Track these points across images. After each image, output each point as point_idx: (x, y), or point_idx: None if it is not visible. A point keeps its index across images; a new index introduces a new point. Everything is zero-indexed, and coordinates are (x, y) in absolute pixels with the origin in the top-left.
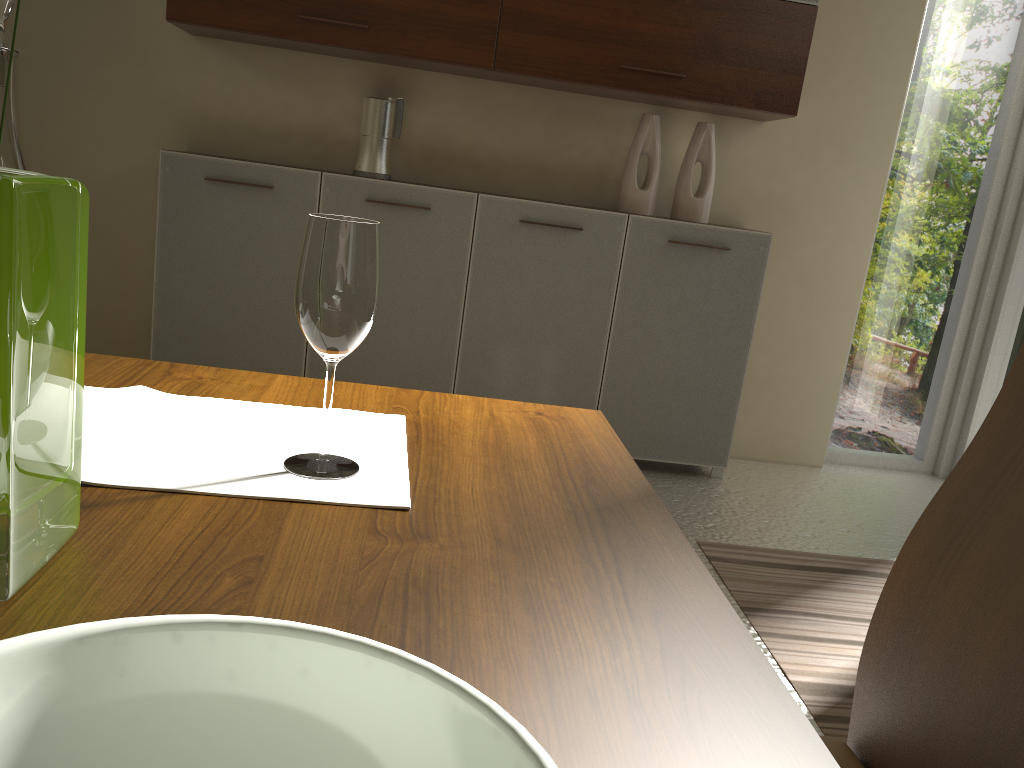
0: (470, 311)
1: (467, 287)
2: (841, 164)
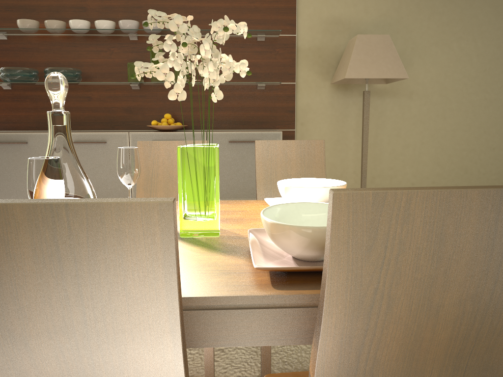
0: None
1: None
2: None
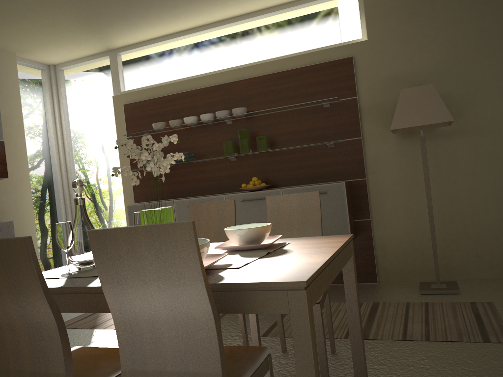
0: None
1: None
2: (16, 191)
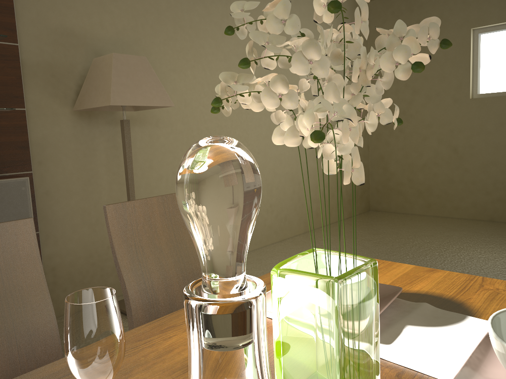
0: None
1: None
2: None
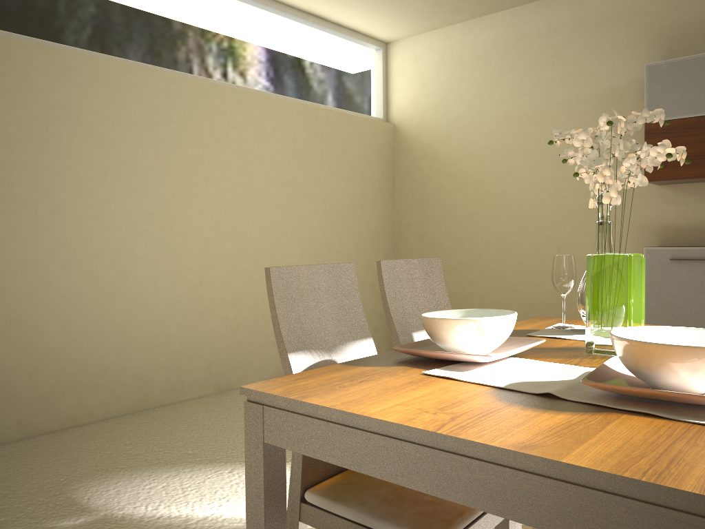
0: None
1: None
2: None
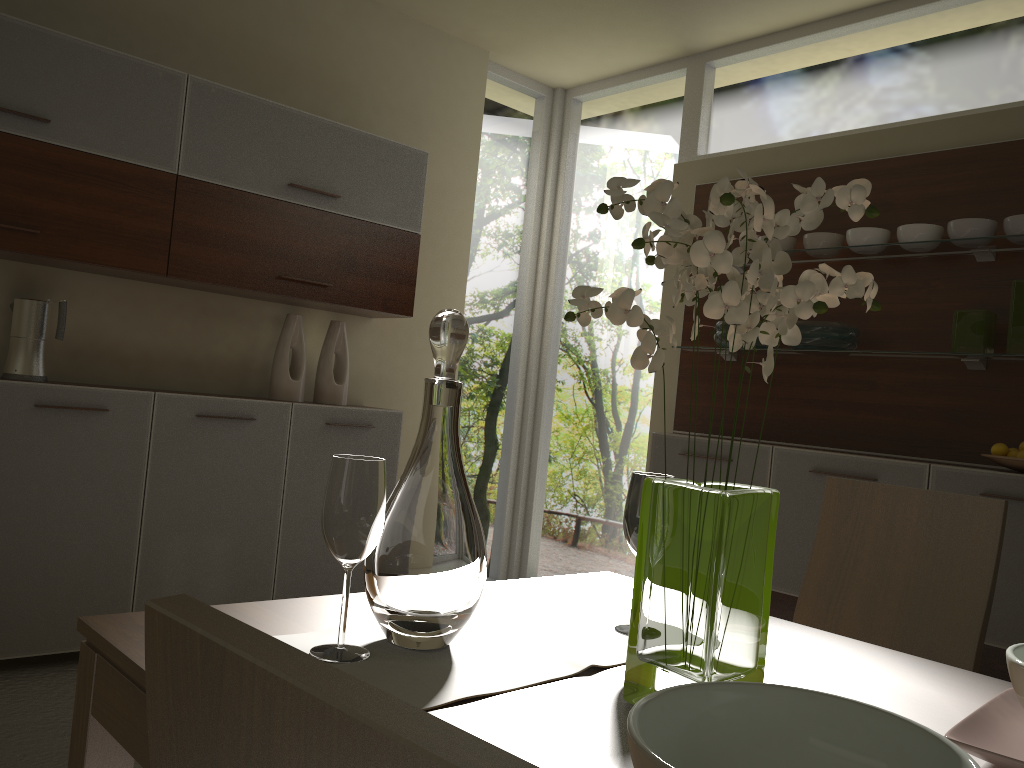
0: (150, 508)
1: (146, 484)
2: (428, 350)
